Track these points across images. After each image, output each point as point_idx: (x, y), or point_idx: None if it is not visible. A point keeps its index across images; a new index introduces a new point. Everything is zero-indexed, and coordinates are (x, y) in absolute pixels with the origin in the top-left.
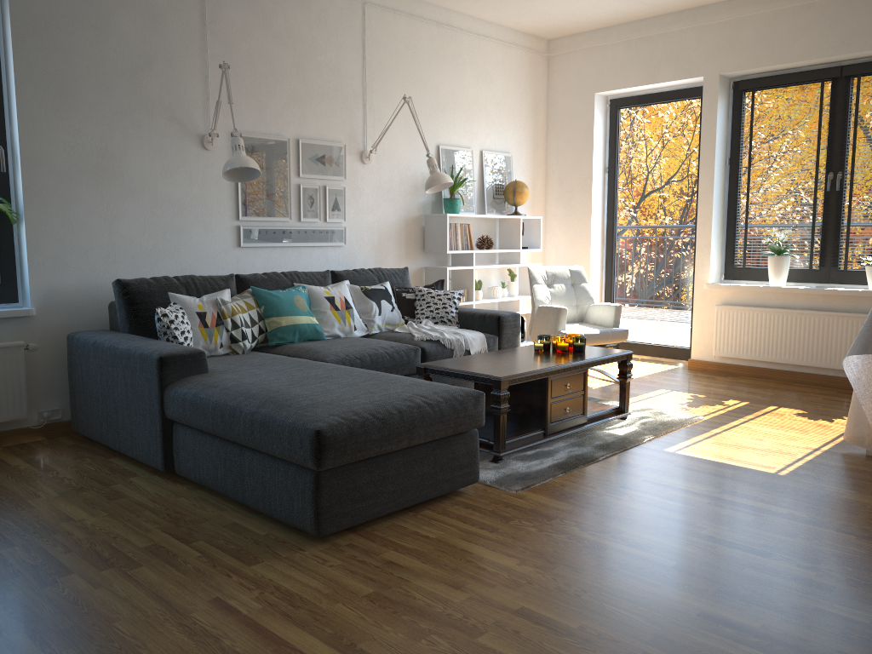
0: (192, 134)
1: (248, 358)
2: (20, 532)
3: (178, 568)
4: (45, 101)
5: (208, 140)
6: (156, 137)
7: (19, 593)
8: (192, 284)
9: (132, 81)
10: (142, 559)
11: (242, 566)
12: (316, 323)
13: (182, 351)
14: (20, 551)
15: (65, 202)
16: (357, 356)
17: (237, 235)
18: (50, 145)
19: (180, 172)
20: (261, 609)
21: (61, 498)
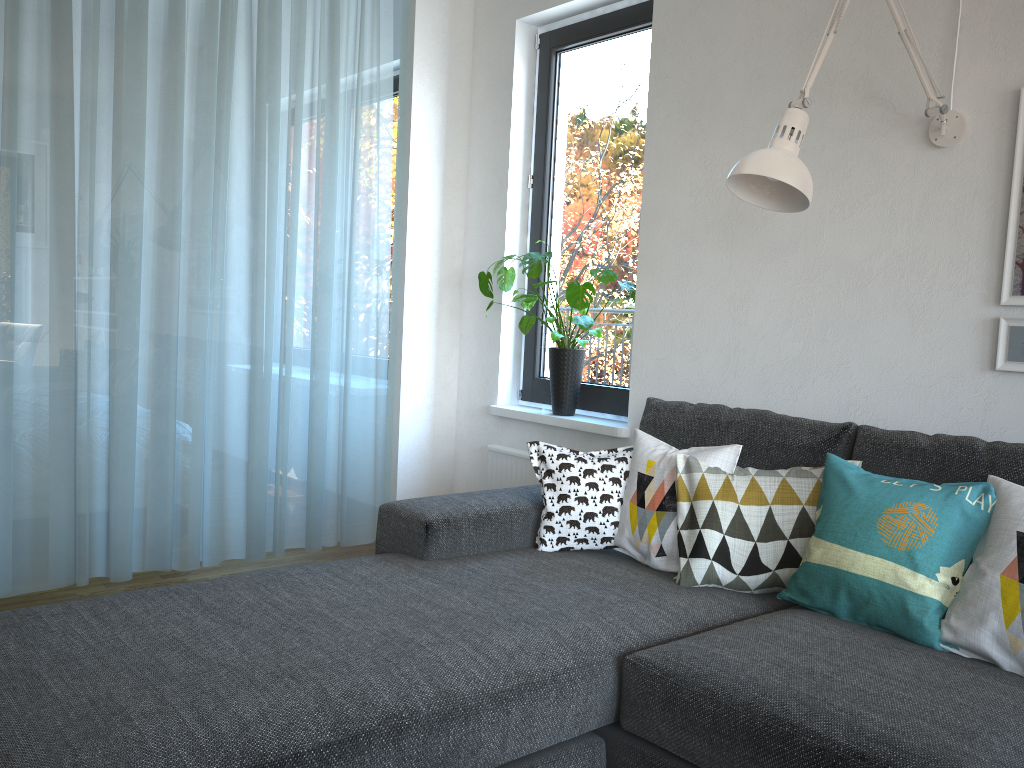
0: (907, 120)
1: (595, 584)
2: None
3: None
4: (676, 126)
5: (938, 126)
6: (830, 144)
7: None
8: (743, 428)
9: (802, 49)
10: None
11: None
12: (913, 590)
13: (407, 508)
14: None
15: (682, 275)
16: (720, 693)
17: (993, 341)
18: (674, 190)
19: (872, 205)
20: None
21: None
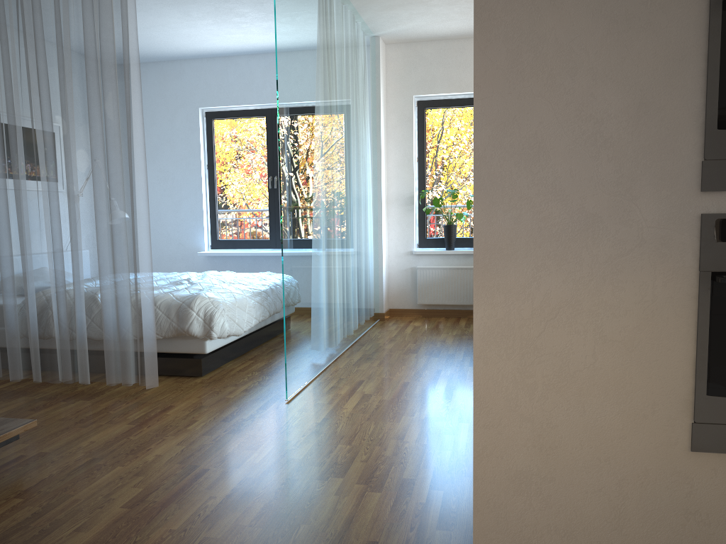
0: None
1: None
2: (422, 341)
3: (446, 360)
4: None
5: None
6: None
7: (394, 353)
8: None
9: None
10: (441, 356)
11: (466, 366)
12: None
13: None
14: (413, 345)
15: None
16: None
17: None
18: None
19: None
20: (446, 375)
21: (453, 336)
